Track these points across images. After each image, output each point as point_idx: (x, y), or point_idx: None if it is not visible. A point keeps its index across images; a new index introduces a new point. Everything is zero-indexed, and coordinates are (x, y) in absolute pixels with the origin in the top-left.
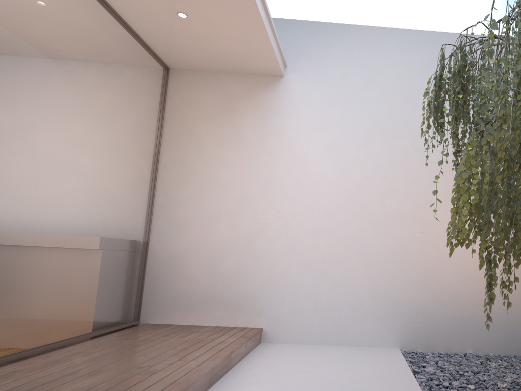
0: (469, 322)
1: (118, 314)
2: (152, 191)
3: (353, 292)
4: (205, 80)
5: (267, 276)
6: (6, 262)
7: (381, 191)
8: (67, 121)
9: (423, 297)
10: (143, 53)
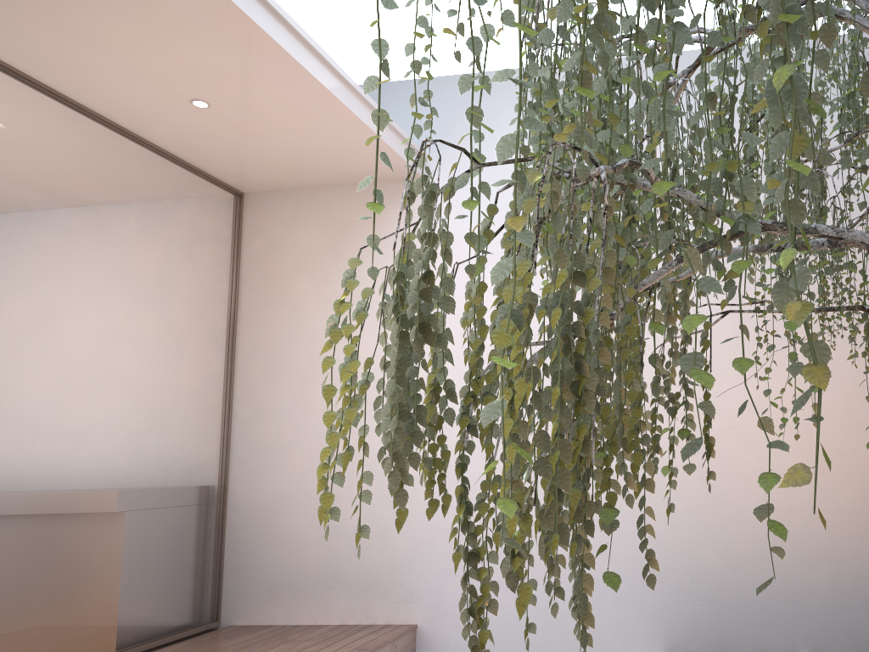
0: (799, 593)
1: (167, 617)
2: (226, 401)
3: None
4: (298, 204)
5: (419, 530)
6: None
7: None
8: (9, 310)
9: (703, 550)
10: (179, 177)
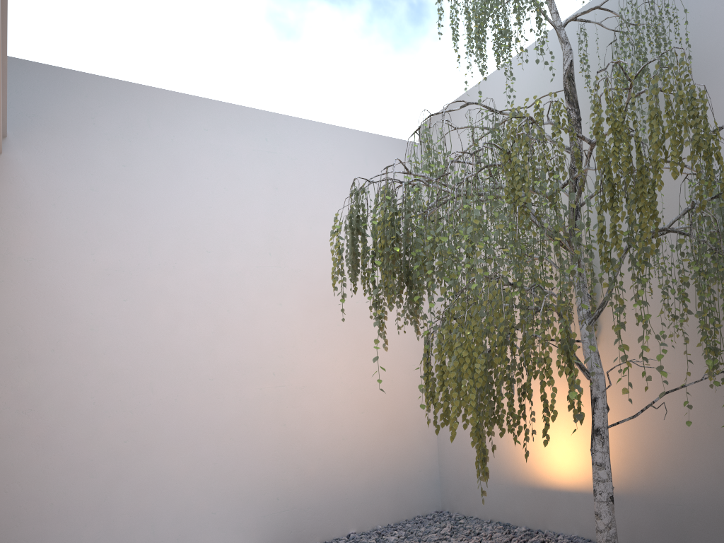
0: (349, 493)
1: None
2: None
3: (176, 492)
4: None
5: (1, 501)
6: None
7: (208, 335)
8: None
9: (285, 474)
10: None
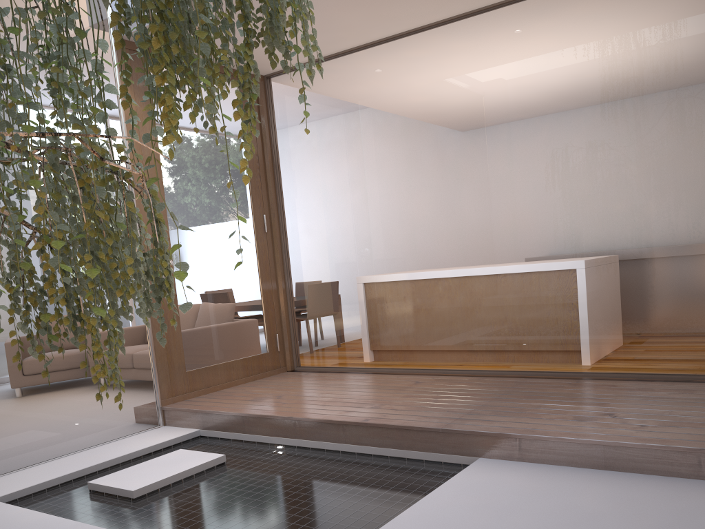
0: None
1: None
2: None
3: None
4: None
5: None
6: (632, 288)
7: None
8: (681, 126)
9: None
10: None
